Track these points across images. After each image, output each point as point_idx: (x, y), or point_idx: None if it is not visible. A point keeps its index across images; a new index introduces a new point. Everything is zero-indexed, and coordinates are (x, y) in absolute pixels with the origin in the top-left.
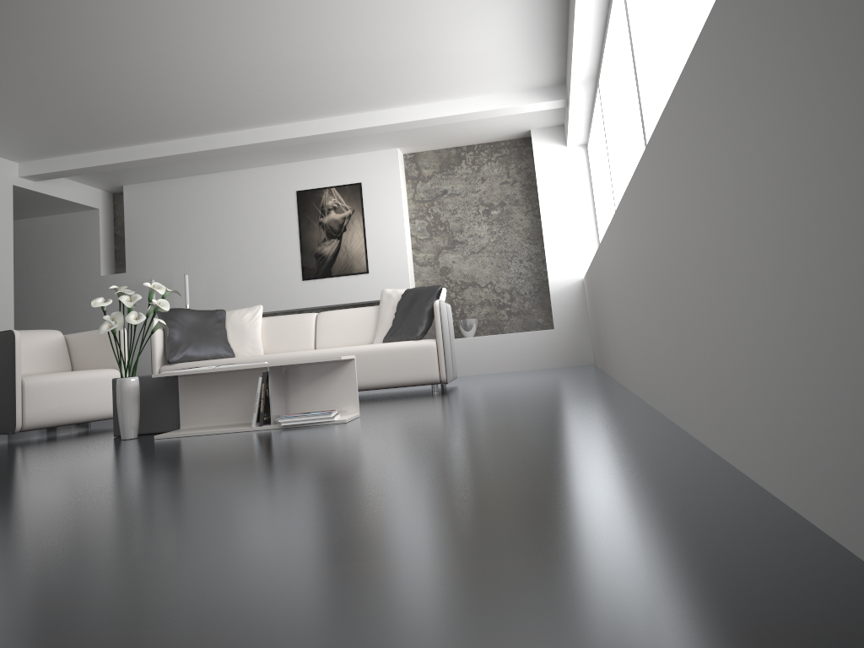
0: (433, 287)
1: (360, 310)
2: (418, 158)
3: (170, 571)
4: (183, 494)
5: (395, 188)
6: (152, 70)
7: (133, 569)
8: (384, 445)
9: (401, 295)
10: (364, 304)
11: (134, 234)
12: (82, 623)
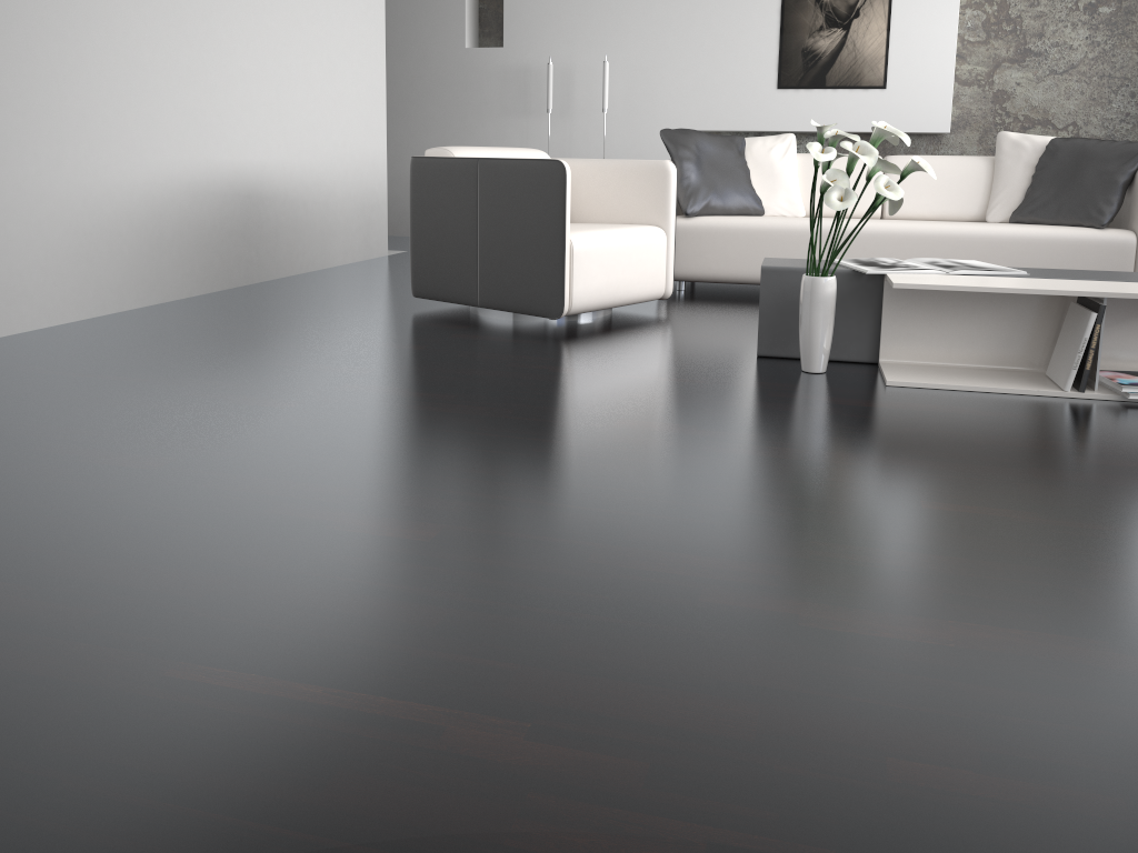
0: (1129, 144)
1: (960, 161)
2: None
3: None
4: None
5: None
6: None
7: None
8: None
9: (1040, 147)
10: (859, 134)
11: None
12: None
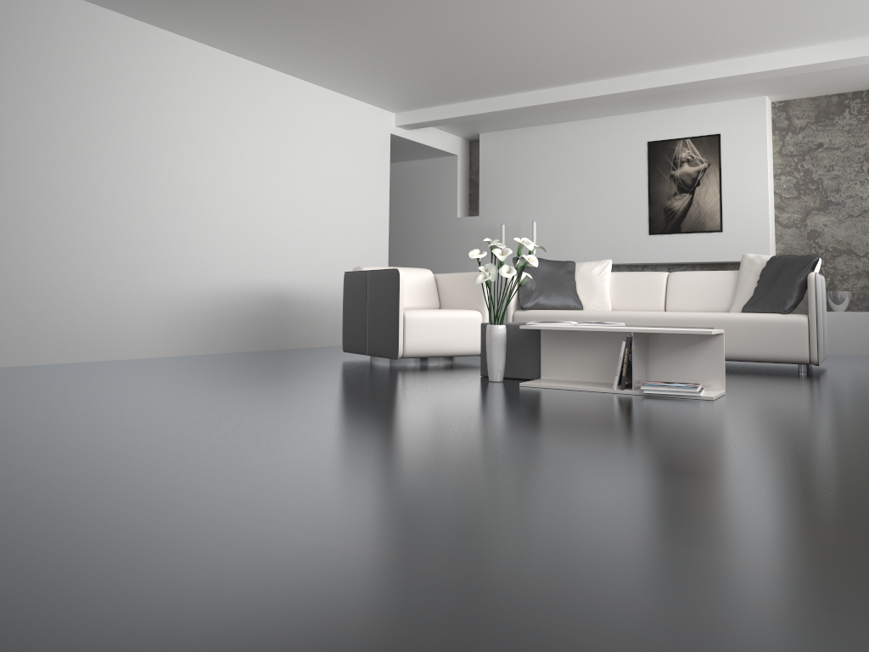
0: (807, 257)
1: (716, 273)
2: (788, 106)
3: (610, 564)
4: (579, 464)
5: (759, 140)
6: (520, 26)
7: (572, 550)
8: (774, 442)
9: (765, 262)
10: (714, 264)
11: (487, 180)
12: (553, 608)
